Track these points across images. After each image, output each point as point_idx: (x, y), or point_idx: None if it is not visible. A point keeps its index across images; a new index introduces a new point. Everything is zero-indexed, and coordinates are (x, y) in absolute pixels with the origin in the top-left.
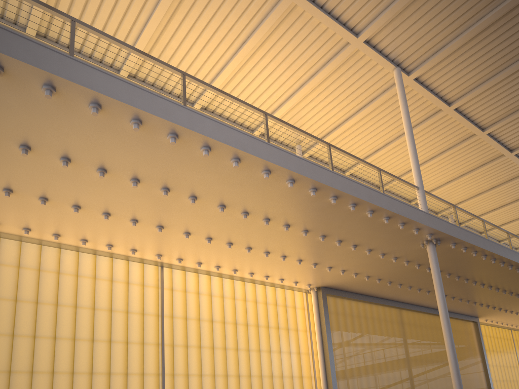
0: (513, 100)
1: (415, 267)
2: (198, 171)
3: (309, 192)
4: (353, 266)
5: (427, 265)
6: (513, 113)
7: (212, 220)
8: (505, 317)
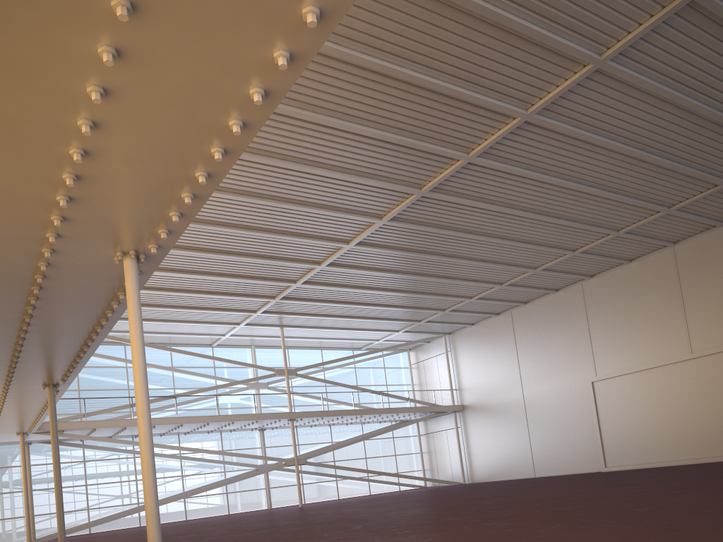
0: None
1: (37, 277)
2: None
3: (257, 91)
4: None
5: (49, 282)
6: None
7: None
8: None
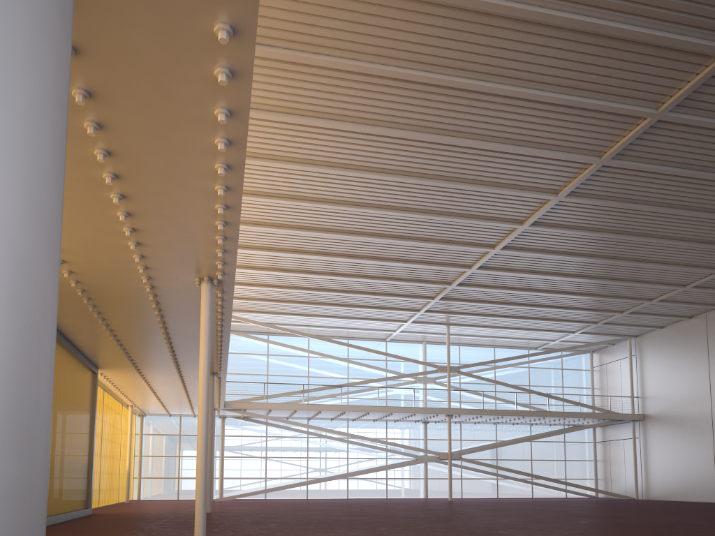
0: (265, 146)
1: (149, 296)
2: (156, 36)
3: (219, 166)
4: (86, 262)
5: (161, 299)
6: (253, 158)
7: None
8: (124, 376)
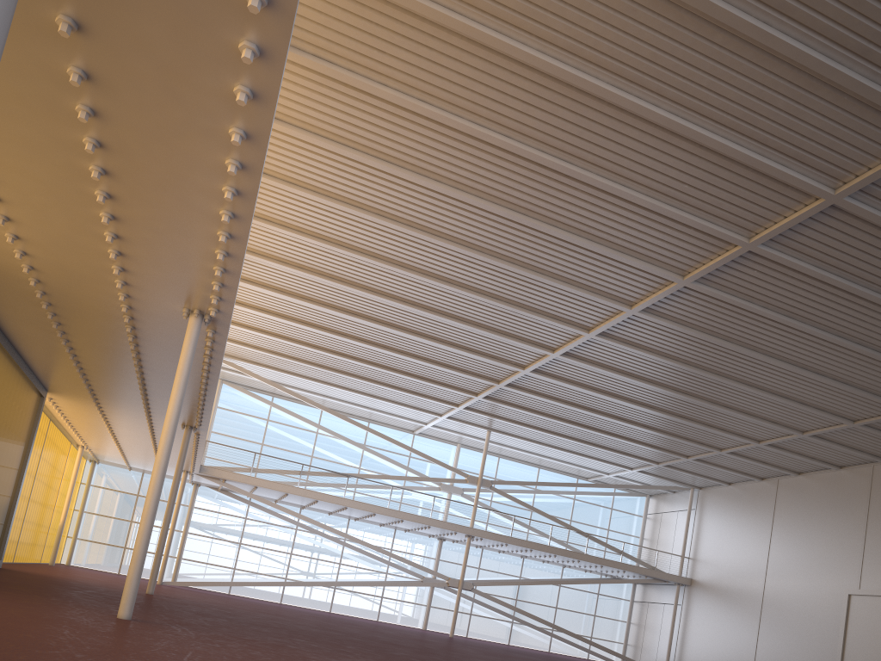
0: (305, 174)
1: (124, 317)
2: (173, 36)
3: (227, 189)
4: (53, 261)
5: (139, 323)
6: (289, 183)
7: (9, 56)
8: (79, 407)
